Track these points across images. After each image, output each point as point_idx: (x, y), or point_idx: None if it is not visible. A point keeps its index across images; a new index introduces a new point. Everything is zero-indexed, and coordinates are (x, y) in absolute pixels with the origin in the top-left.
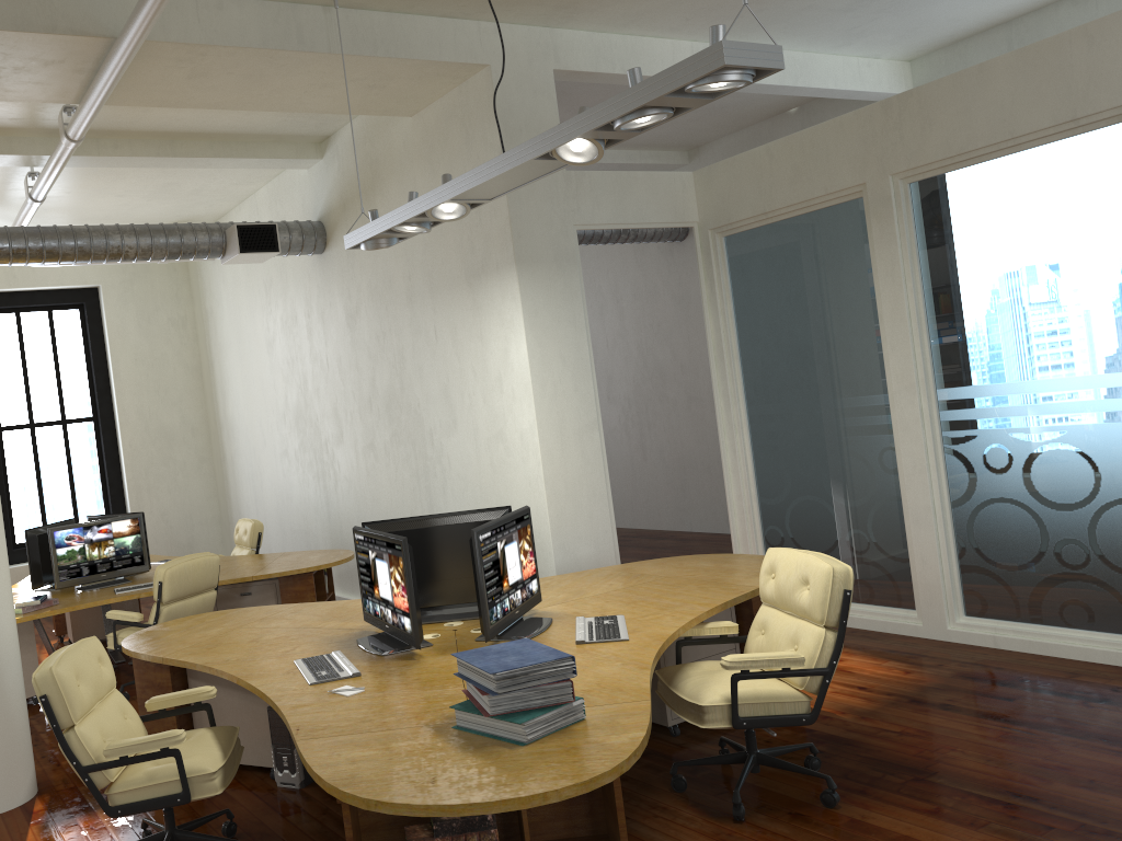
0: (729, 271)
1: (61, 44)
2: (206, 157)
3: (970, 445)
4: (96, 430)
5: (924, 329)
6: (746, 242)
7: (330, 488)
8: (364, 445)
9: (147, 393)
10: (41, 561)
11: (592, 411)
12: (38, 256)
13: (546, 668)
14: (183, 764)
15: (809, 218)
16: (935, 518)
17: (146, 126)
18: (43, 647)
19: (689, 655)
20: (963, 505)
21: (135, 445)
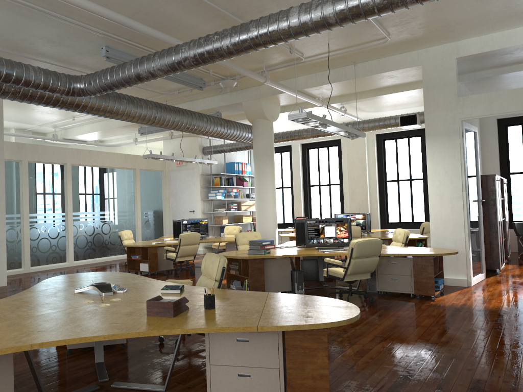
0: None
1: (285, 94)
2: (393, 93)
3: None
4: (423, 183)
5: None
6: None
7: None
8: None
9: None
10: None
11: (459, 192)
12: None
13: (257, 242)
14: None
15: None
16: None
17: (364, 89)
18: None
19: (388, 272)
20: None
21: None
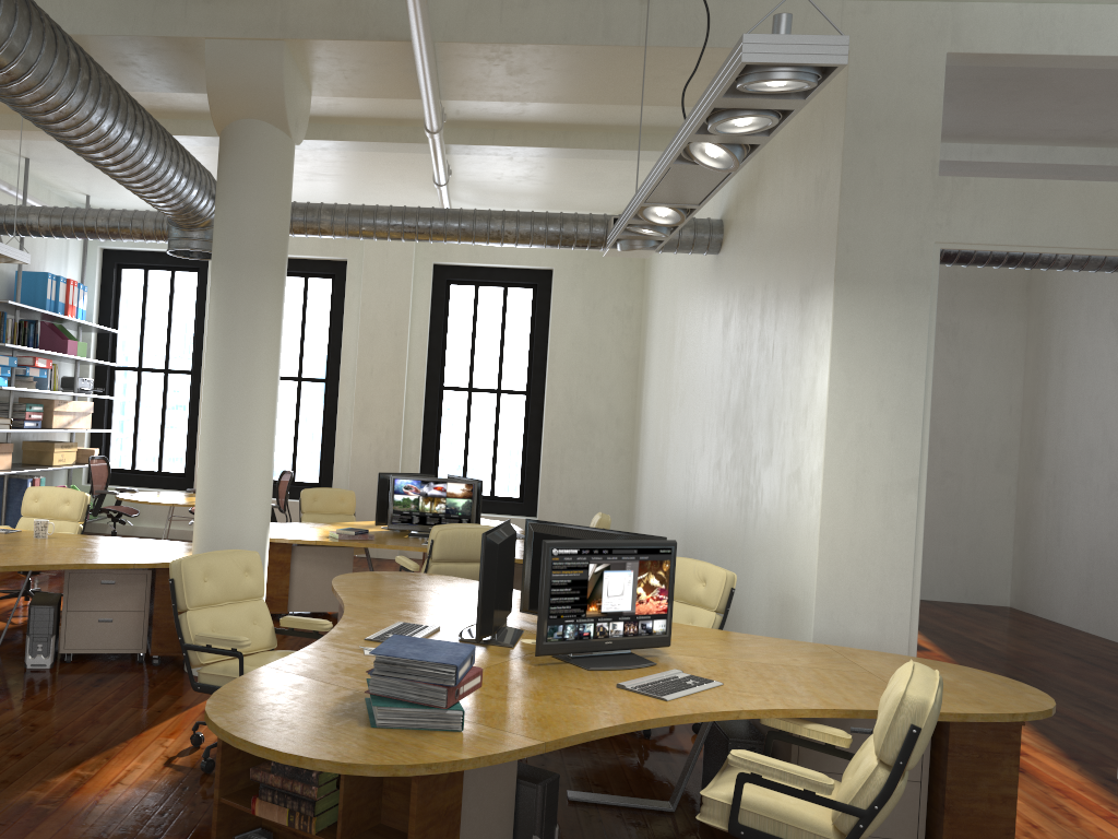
0: None
1: (376, 48)
2: (599, 148)
3: None
4: (526, 404)
5: None
6: None
7: (689, 502)
8: (714, 462)
9: (578, 377)
10: (387, 502)
11: (912, 468)
12: (425, 235)
13: (427, 668)
14: (243, 667)
15: None
16: None
17: (533, 118)
18: None
19: (839, 765)
20: None
21: (556, 424)
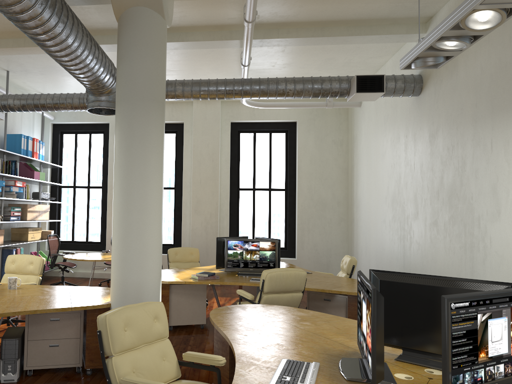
0: None
1: None
2: (343, 36)
3: None
4: (285, 196)
5: None
6: None
7: (406, 247)
8: (430, 221)
9: (314, 179)
10: (222, 255)
11: None
12: (239, 94)
13: None
14: None
15: None
16: None
17: (304, 18)
18: (231, 300)
19: None
20: None
21: (304, 206)
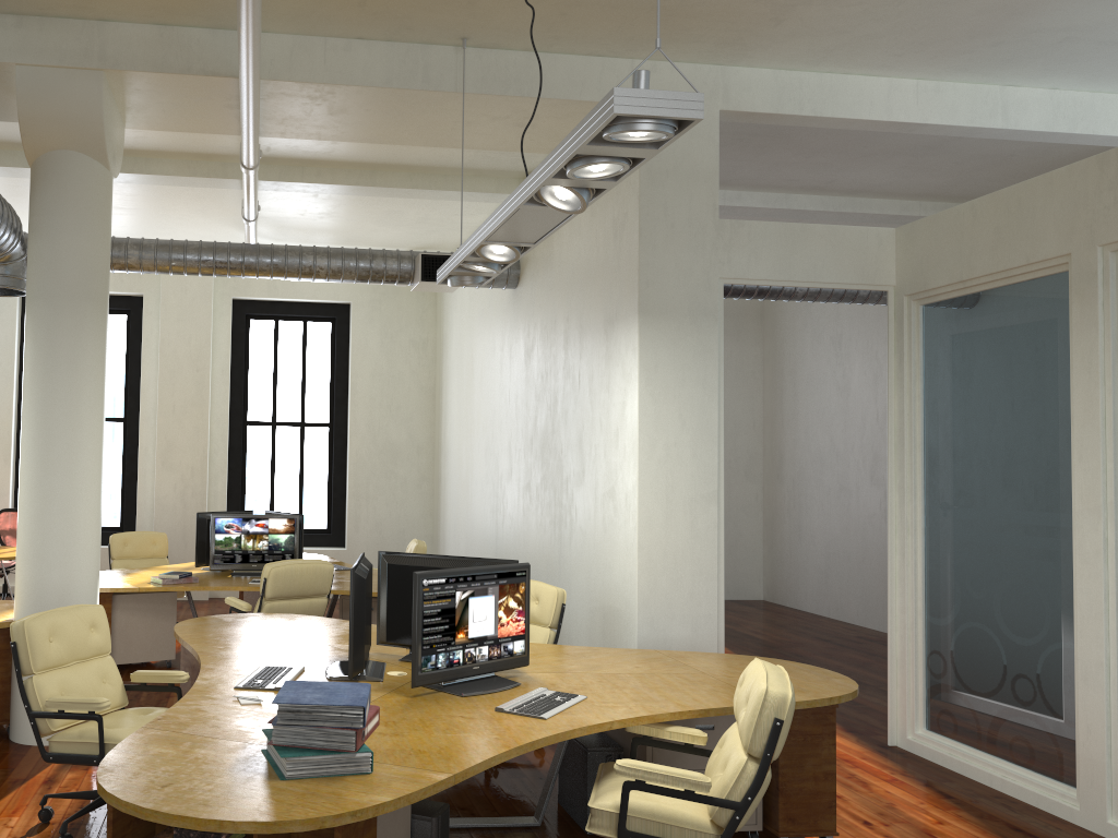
0: (923, 345)
1: (199, 83)
2: (404, 187)
3: None
4: (330, 436)
5: None
6: (944, 313)
7: (499, 524)
8: (524, 484)
9: (379, 408)
10: (207, 542)
11: (712, 481)
12: (238, 270)
13: (334, 712)
14: (103, 730)
15: (1010, 291)
16: (1108, 679)
17: (342, 157)
18: None
19: (688, 761)
20: None
21: (360, 454)
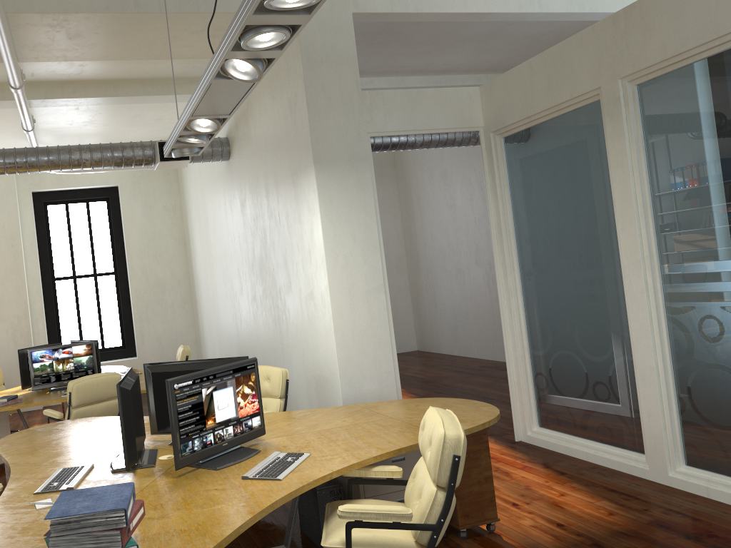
0: (506, 165)
1: None
2: (139, 95)
3: (688, 315)
4: (116, 281)
5: (649, 212)
6: (518, 141)
7: (238, 326)
8: (251, 297)
9: (148, 256)
10: (28, 370)
11: (379, 277)
12: (23, 168)
13: (99, 517)
14: None
15: (562, 119)
16: (658, 377)
17: (90, 76)
18: None
19: (390, 486)
20: (683, 368)
21: (139, 291)
